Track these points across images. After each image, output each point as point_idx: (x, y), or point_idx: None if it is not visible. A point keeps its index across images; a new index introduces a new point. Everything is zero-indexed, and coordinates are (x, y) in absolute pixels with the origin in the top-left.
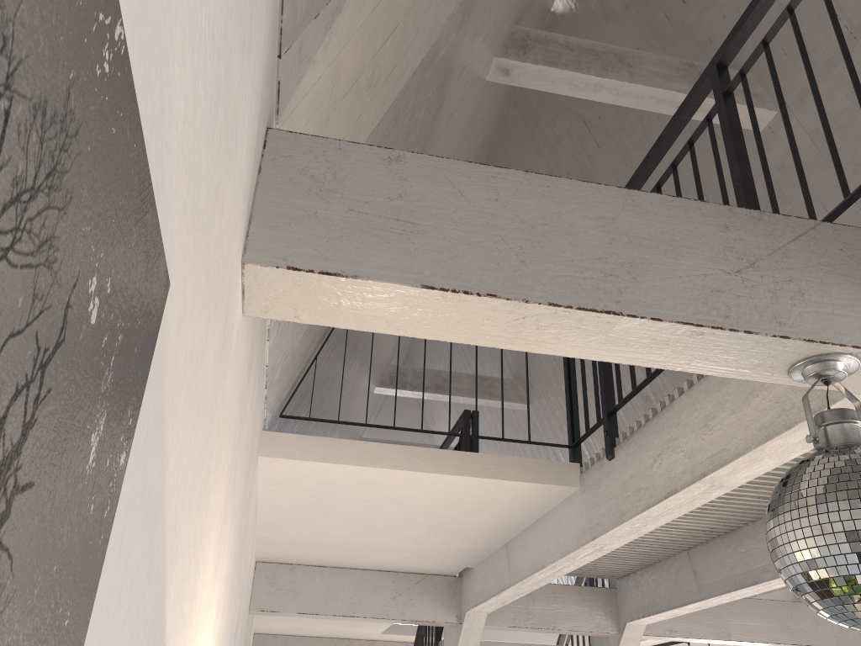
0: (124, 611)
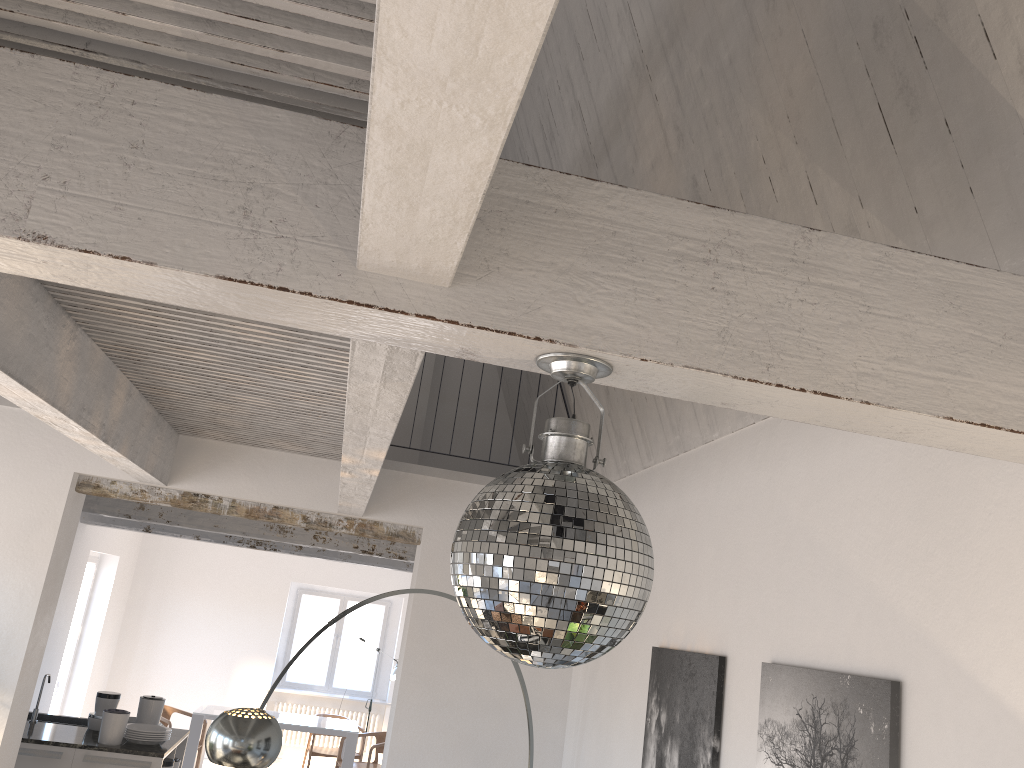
0: (982, 763)
